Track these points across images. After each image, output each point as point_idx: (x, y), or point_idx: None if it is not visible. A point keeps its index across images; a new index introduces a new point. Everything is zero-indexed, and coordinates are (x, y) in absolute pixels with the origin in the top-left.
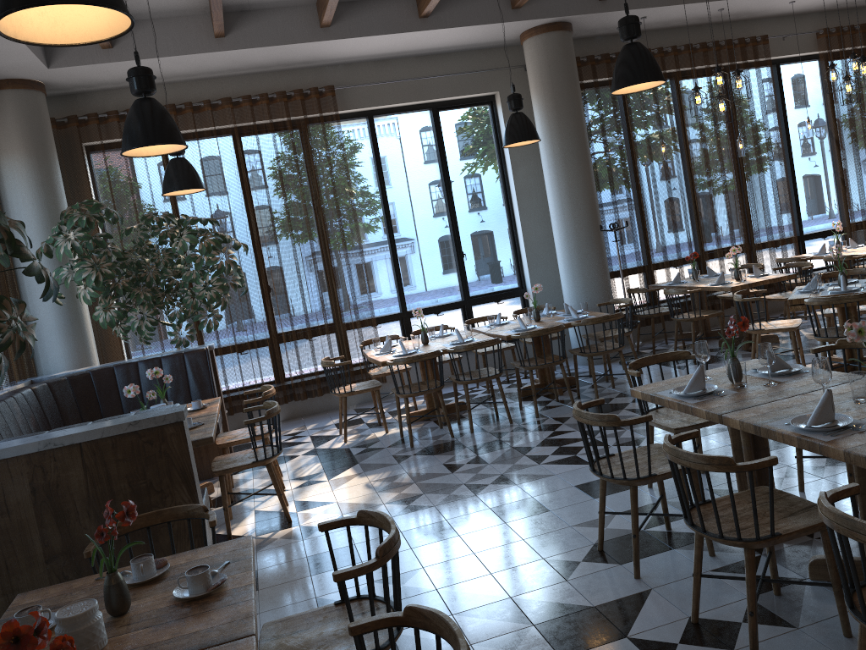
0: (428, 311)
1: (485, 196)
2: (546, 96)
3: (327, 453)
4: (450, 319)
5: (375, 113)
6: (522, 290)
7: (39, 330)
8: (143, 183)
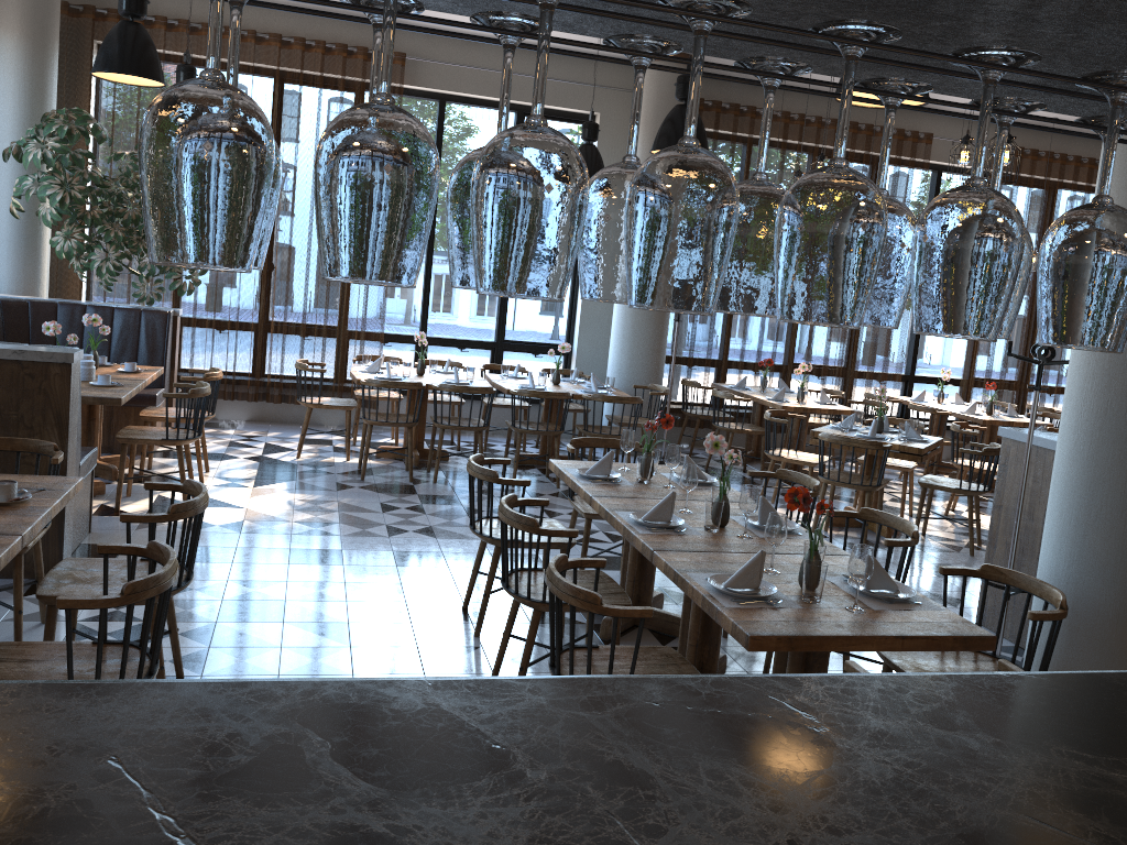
0: (451, 342)
1: None
2: (646, 134)
3: (271, 463)
4: (475, 359)
5: (450, 99)
6: None
7: None
8: None
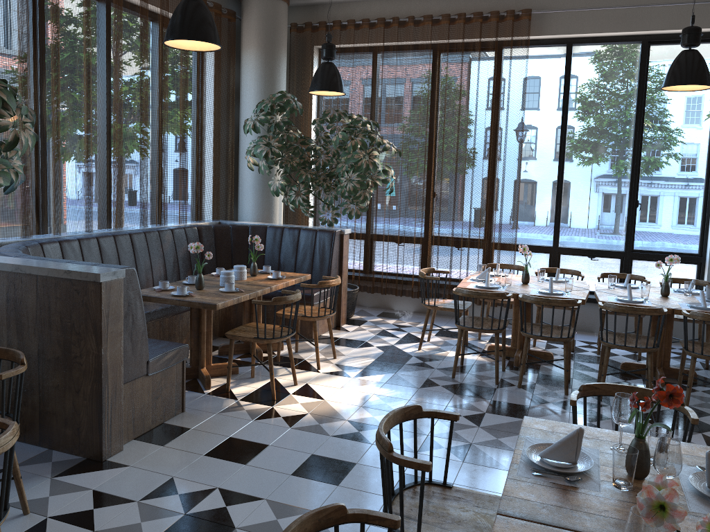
0: (580, 252)
1: (682, 146)
2: None
3: (392, 353)
4: (604, 267)
5: (575, 42)
6: (699, 258)
7: (241, 186)
8: (346, 84)
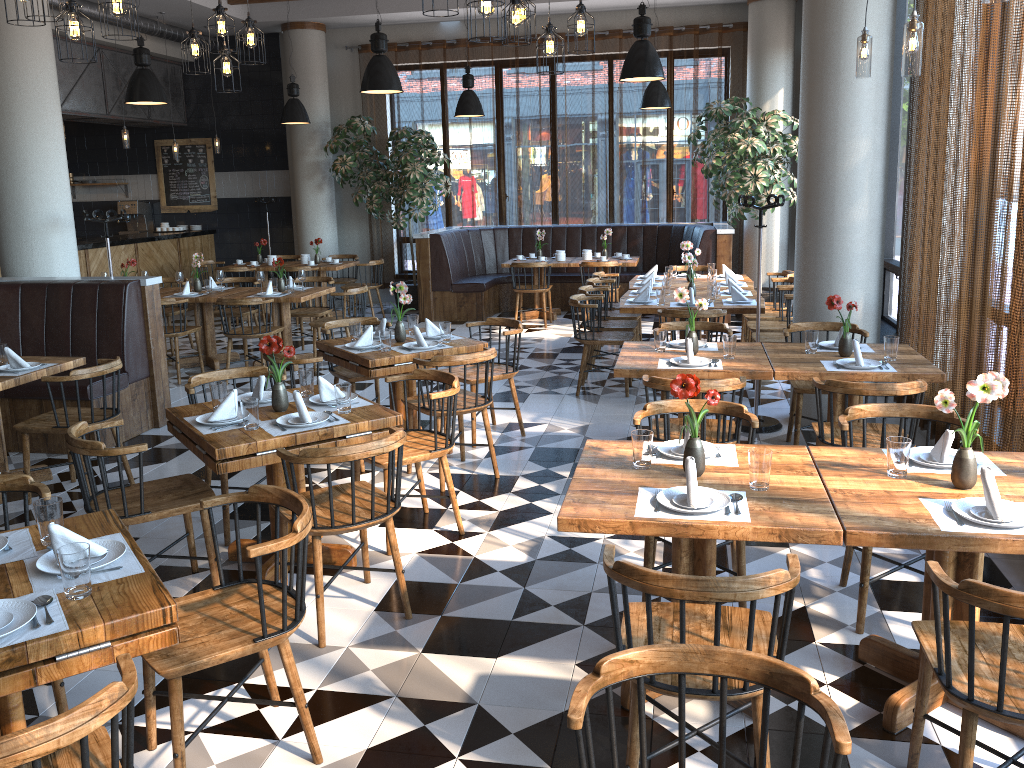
0: (886, 267)
1: None
2: None
3: (650, 335)
4: None
5: None
6: None
7: None
8: None
